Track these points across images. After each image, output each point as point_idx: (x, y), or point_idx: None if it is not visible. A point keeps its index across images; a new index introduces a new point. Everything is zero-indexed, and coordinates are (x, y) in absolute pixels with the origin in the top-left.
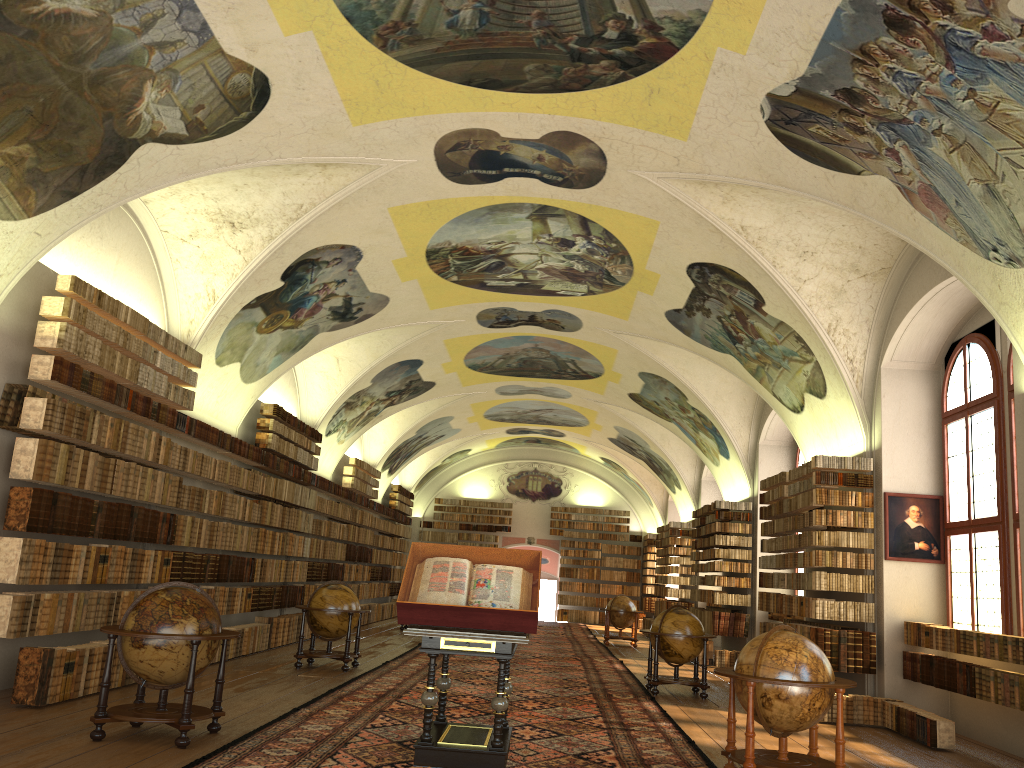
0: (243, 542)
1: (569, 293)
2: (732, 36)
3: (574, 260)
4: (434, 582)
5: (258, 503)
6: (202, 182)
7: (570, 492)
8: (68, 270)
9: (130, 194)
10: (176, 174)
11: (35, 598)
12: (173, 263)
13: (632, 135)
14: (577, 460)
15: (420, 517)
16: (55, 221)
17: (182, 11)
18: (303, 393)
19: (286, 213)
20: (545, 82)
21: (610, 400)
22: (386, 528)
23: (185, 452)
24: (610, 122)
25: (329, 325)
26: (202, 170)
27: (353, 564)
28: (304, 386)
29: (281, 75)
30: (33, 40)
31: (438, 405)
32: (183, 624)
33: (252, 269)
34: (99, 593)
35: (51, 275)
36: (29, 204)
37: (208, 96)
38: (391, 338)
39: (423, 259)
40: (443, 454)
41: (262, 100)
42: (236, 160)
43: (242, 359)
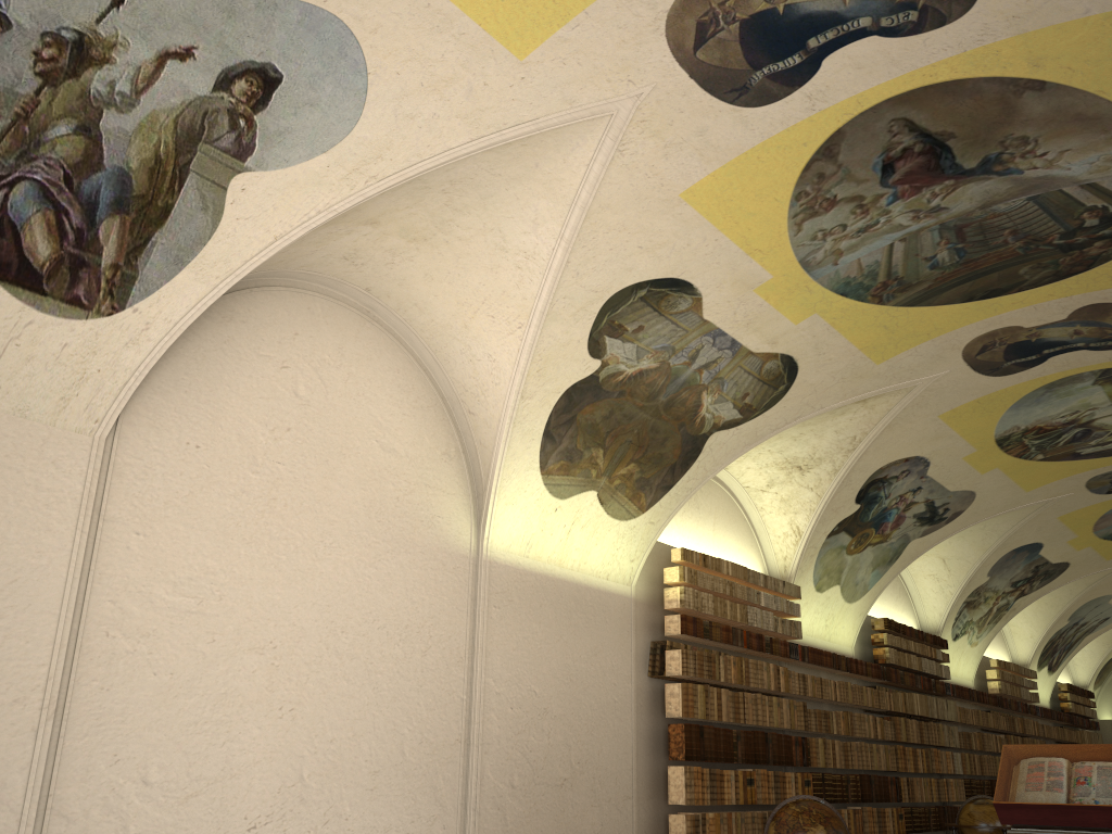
0: (881, 760)
1: None
2: None
3: None
4: (1028, 782)
5: (889, 720)
6: (765, 442)
7: None
8: (678, 541)
9: (709, 473)
10: (740, 447)
11: (701, 816)
12: (759, 511)
13: None
14: None
15: (1111, 719)
16: (661, 509)
17: (714, 339)
18: (916, 600)
19: (842, 447)
20: (1046, 275)
21: None
22: (1061, 736)
23: (803, 678)
24: None
25: (918, 531)
26: (760, 438)
27: None
28: (916, 592)
29: (802, 350)
30: (623, 396)
31: (1084, 585)
32: (813, 831)
33: (826, 501)
34: (752, 812)
35: (667, 548)
36: (641, 503)
37: (749, 385)
38: (994, 527)
39: (995, 448)
40: None
41: (792, 372)
42: (785, 421)
43: (840, 581)
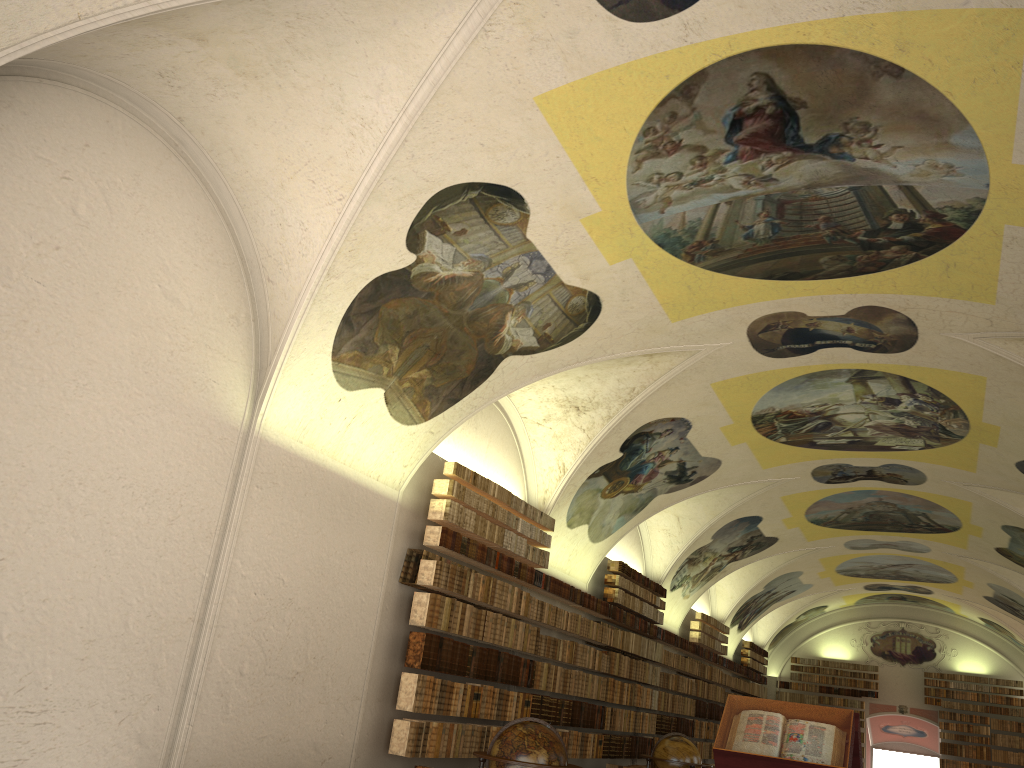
0: (593, 690)
1: (905, 447)
2: (1016, 214)
3: (903, 416)
4: (747, 732)
5: (607, 654)
6: (552, 377)
7: (946, 656)
8: (452, 456)
9: (496, 395)
10: (530, 376)
11: (425, 725)
12: (531, 442)
13: (937, 303)
14: (952, 620)
15: (776, 676)
16: (443, 421)
17: (532, 261)
18: (647, 550)
19: (621, 396)
20: (841, 269)
21: (976, 555)
22: (738, 686)
23: (541, 605)
24: (912, 294)
25: (666, 487)
26: (550, 370)
27: (704, 721)
28: (648, 543)
29: (609, 293)
30: (430, 298)
31: (784, 560)
32: (535, 754)
33: (594, 444)
34: (473, 726)
35: (440, 461)
36: (426, 411)
37: (553, 316)
38: (727, 496)
39: (749, 424)
40: (796, 610)
41: (595, 313)
42: (577, 360)
43: (589, 521)
